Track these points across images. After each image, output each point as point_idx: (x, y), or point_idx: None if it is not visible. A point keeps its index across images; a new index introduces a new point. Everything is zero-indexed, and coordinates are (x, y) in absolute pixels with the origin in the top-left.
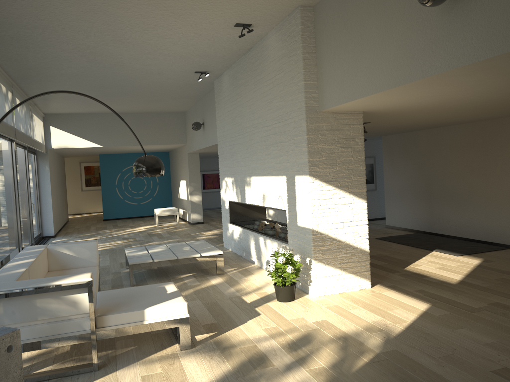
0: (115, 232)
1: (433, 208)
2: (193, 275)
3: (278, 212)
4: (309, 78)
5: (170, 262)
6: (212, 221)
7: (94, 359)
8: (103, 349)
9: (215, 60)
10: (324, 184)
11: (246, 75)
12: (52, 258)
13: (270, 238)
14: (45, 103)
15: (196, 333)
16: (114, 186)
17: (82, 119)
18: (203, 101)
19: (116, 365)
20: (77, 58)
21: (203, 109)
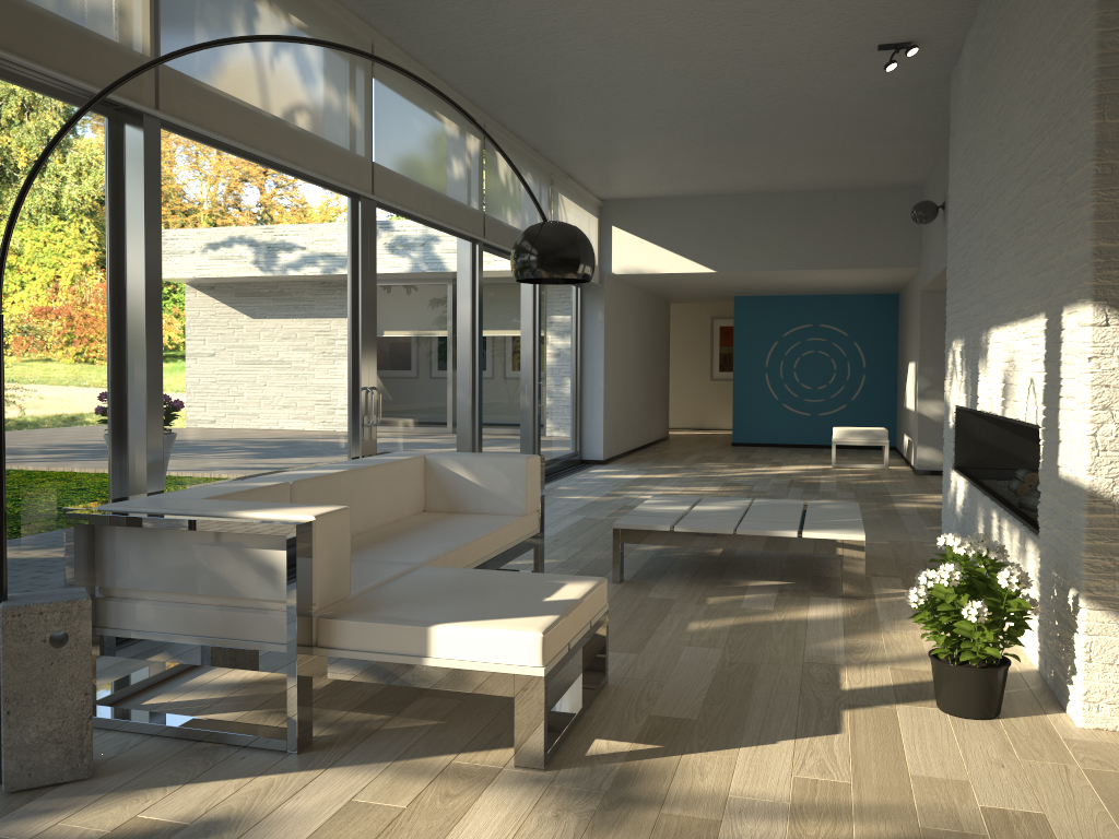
0: (727, 469)
1: None
2: (781, 587)
3: None
4: None
5: (714, 539)
6: None
7: (290, 722)
8: (375, 707)
9: None
10: None
11: (996, 24)
12: (433, 483)
13: (1009, 517)
14: (587, 172)
15: (609, 733)
16: (762, 371)
17: (676, 210)
18: (947, 144)
19: (344, 755)
20: (569, 37)
21: (946, 165)
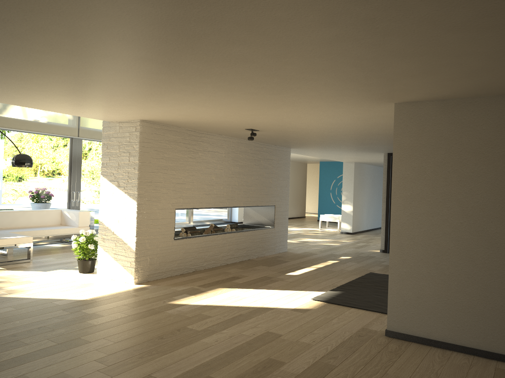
0: None
1: None
2: None
3: None
4: None
5: None
6: (368, 235)
7: None
8: None
9: None
10: (109, 183)
11: None
12: (62, 217)
13: None
14: None
15: (4, 267)
16: (329, 191)
17: None
18: None
19: None
20: None
21: None
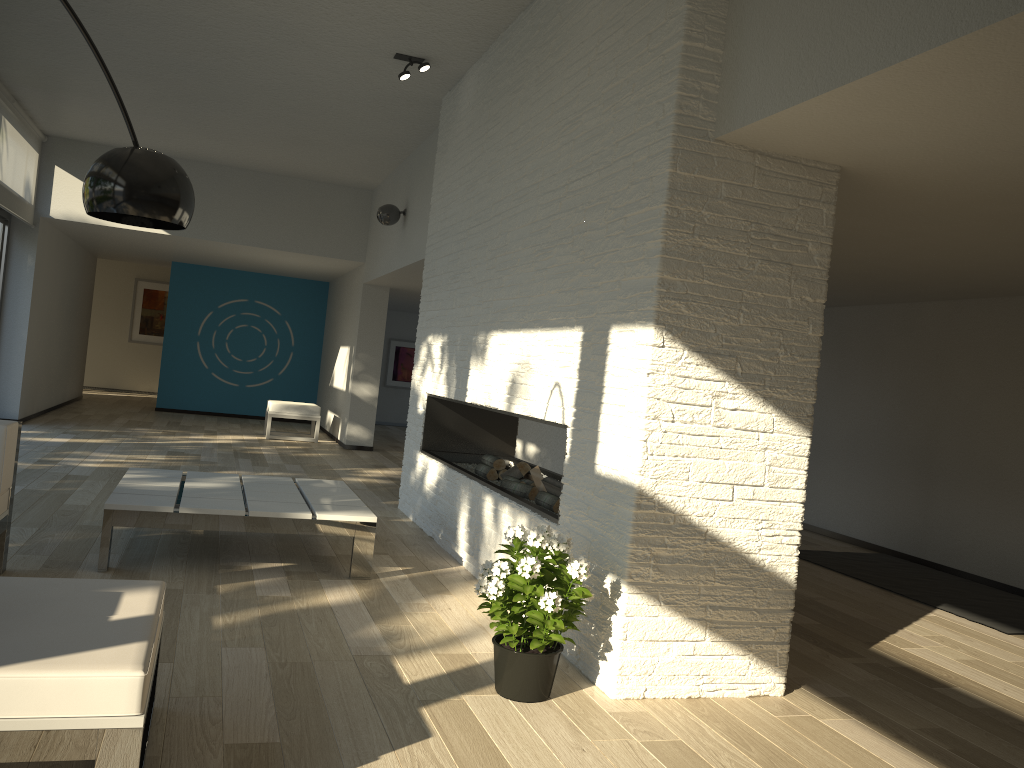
0: (164, 436)
1: (934, 497)
2: (287, 570)
3: (547, 451)
4: (700, 34)
5: (224, 522)
6: (395, 450)
7: None
8: None
9: (447, 21)
10: (697, 359)
11: (521, 64)
12: None
13: (512, 503)
14: (40, 100)
15: None
16: (194, 338)
17: None
18: (414, 158)
19: None
20: None
21: (411, 177)
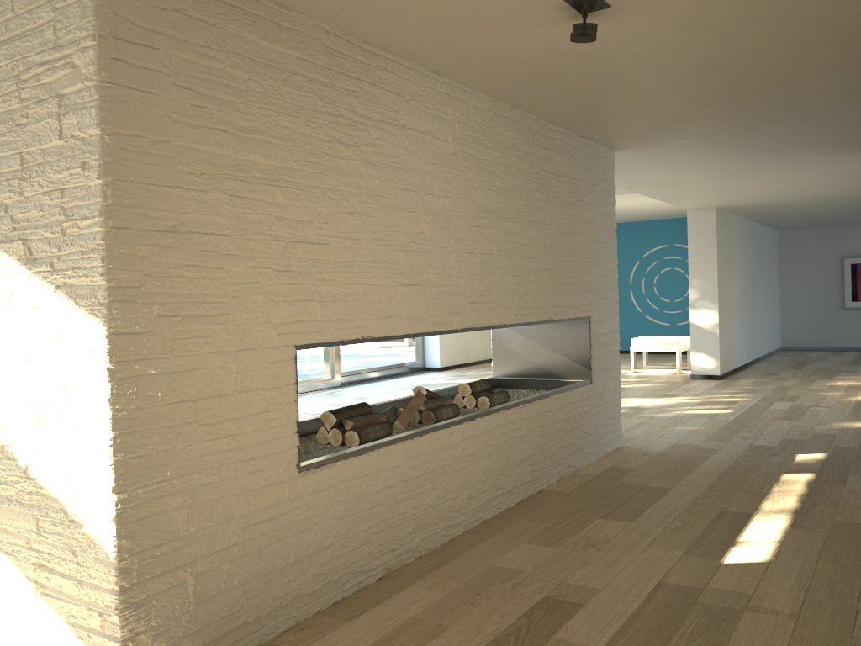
0: None
1: None
2: None
3: None
4: None
5: None
6: (758, 377)
7: None
8: None
9: None
10: None
11: None
12: None
13: None
14: None
15: None
16: (627, 287)
17: None
18: None
19: None
20: None
21: None
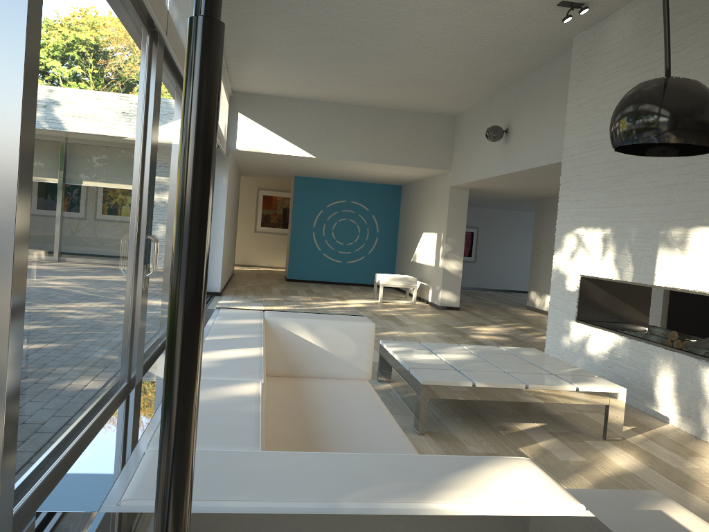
0: (315, 302)
1: None
2: (547, 430)
3: None
4: None
5: (509, 393)
6: (472, 309)
7: None
8: None
9: None
10: None
11: None
12: (273, 346)
13: None
14: (242, 66)
15: None
16: (311, 230)
17: (289, 108)
18: (514, 88)
19: None
20: None
21: (512, 103)
